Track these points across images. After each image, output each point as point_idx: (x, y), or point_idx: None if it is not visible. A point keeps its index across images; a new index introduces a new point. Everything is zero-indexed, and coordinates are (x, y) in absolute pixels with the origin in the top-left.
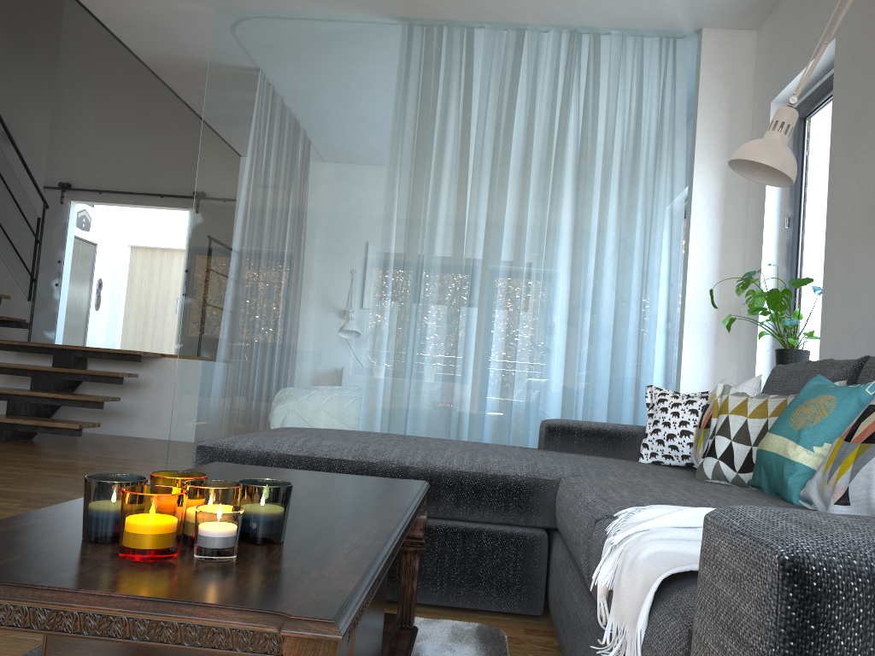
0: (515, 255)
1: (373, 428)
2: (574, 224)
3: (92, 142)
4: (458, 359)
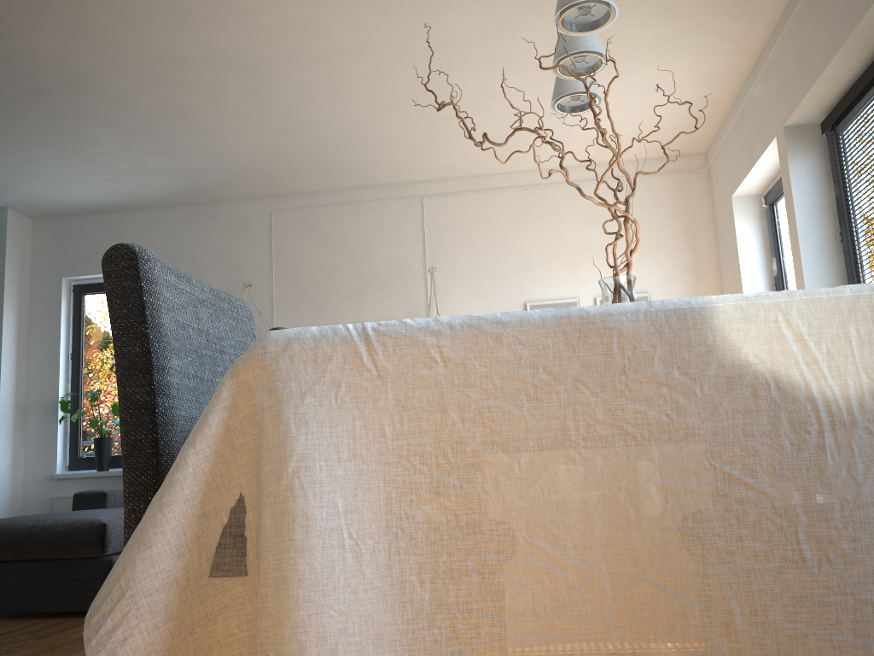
0: None
1: None
2: None
3: None
4: None
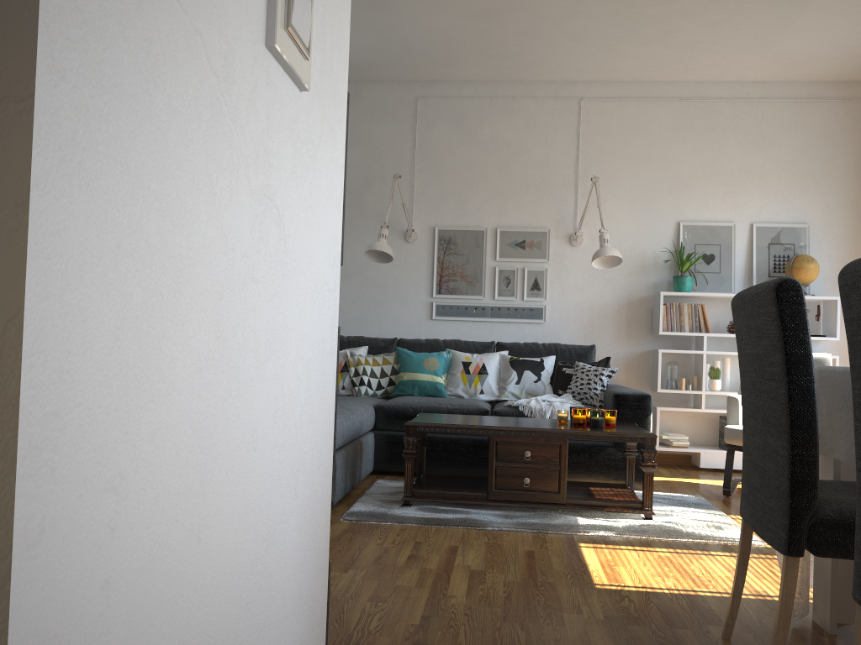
0: None
1: None
2: None
3: None
4: None
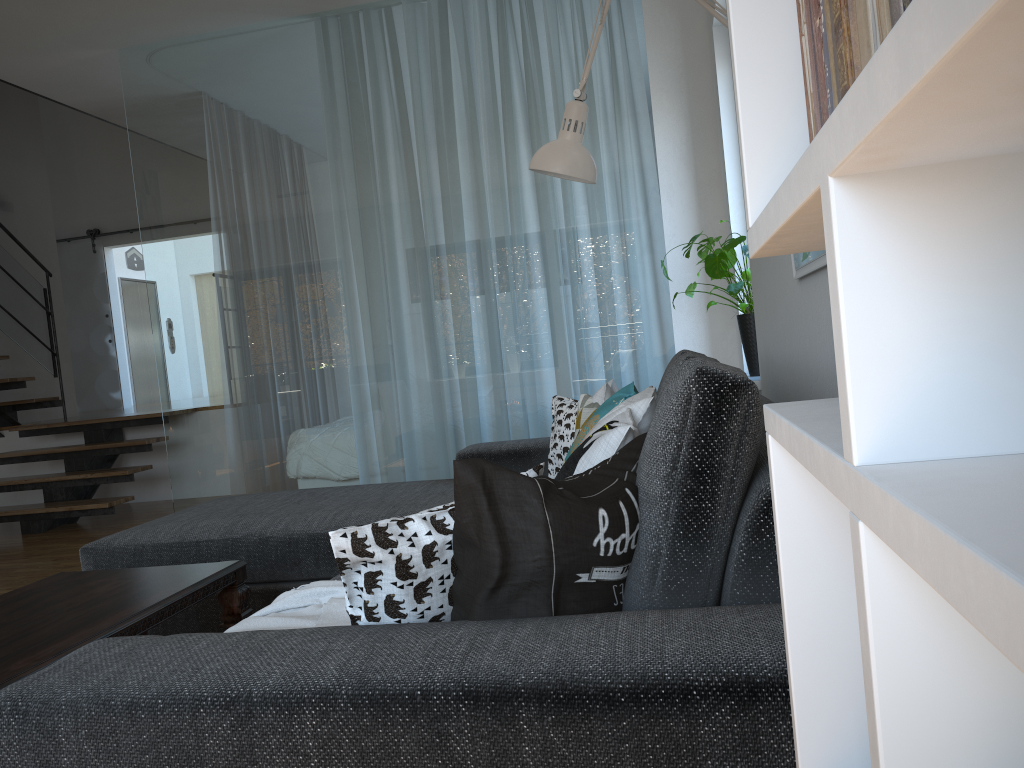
0: (478, 254)
1: (369, 463)
2: (535, 206)
3: (110, 178)
4: (440, 376)
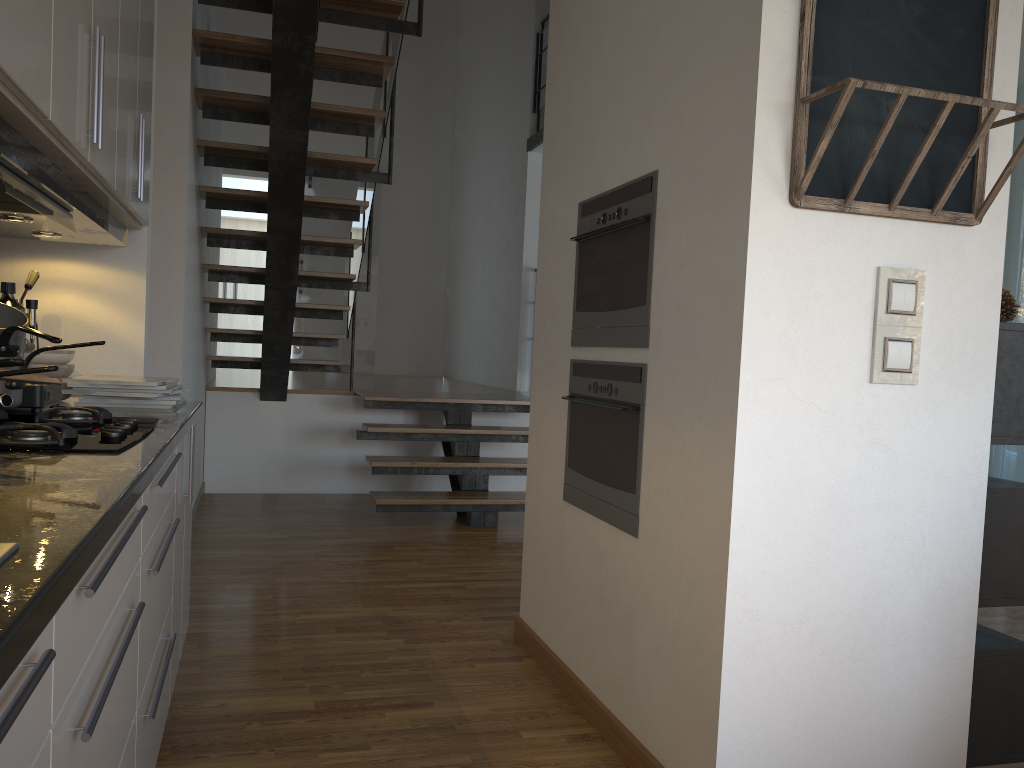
0: None
1: None
2: None
3: None
4: None
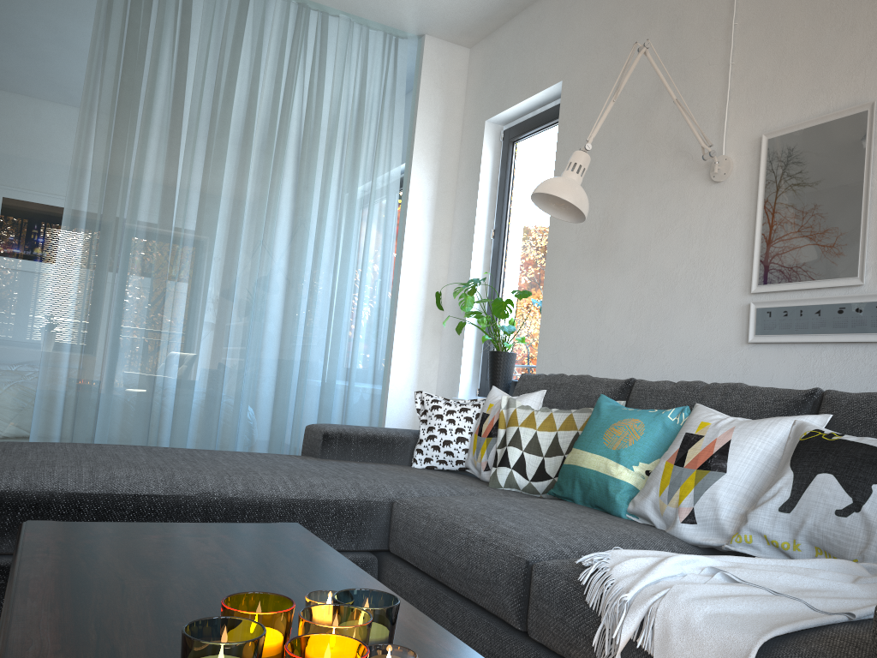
0: (234, 235)
1: (55, 425)
2: (297, 209)
3: None
4: (165, 345)
